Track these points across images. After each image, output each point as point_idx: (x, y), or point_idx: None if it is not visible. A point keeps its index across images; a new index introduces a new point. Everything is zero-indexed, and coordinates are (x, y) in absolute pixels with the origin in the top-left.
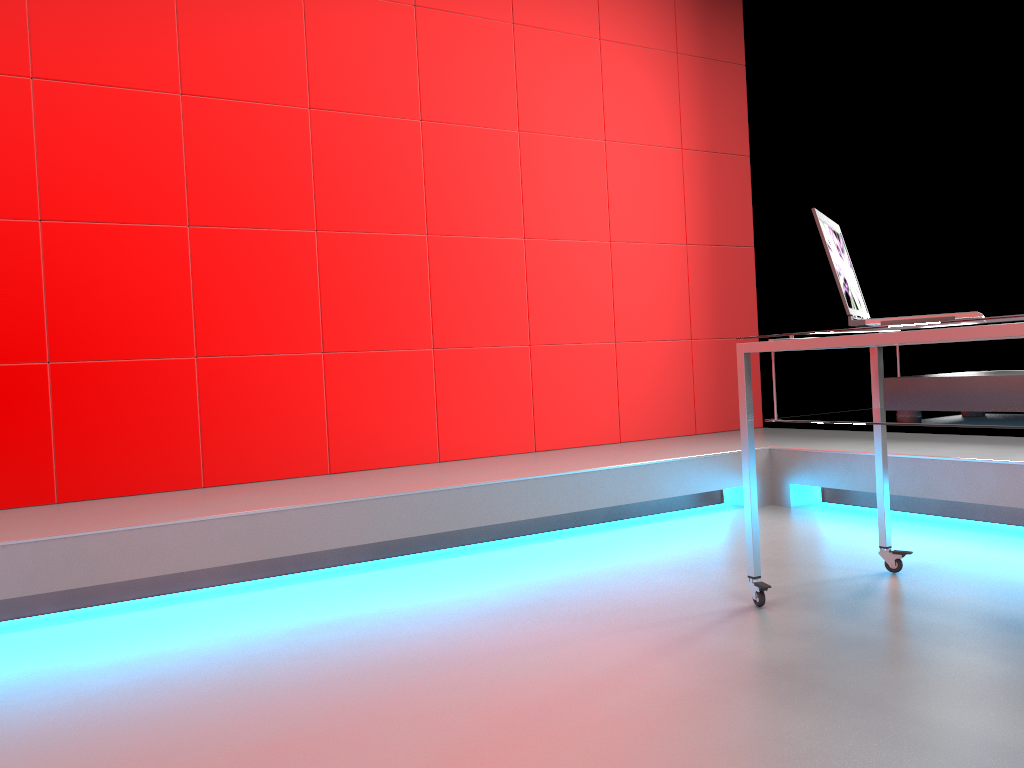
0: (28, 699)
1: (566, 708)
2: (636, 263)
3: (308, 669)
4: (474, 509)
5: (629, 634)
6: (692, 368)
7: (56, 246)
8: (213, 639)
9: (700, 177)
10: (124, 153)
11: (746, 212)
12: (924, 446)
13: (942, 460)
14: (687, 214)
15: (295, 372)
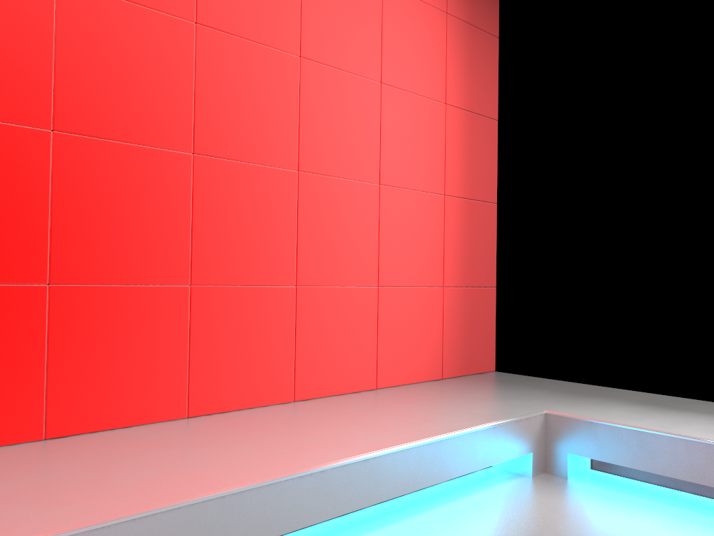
0: None
1: None
2: (401, 208)
3: None
4: (243, 522)
5: None
6: (442, 314)
7: None
8: None
9: (459, 133)
10: None
11: (493, 171)
12: (710, 423)
13: None
14: (447, 166)
15: (6, 308)
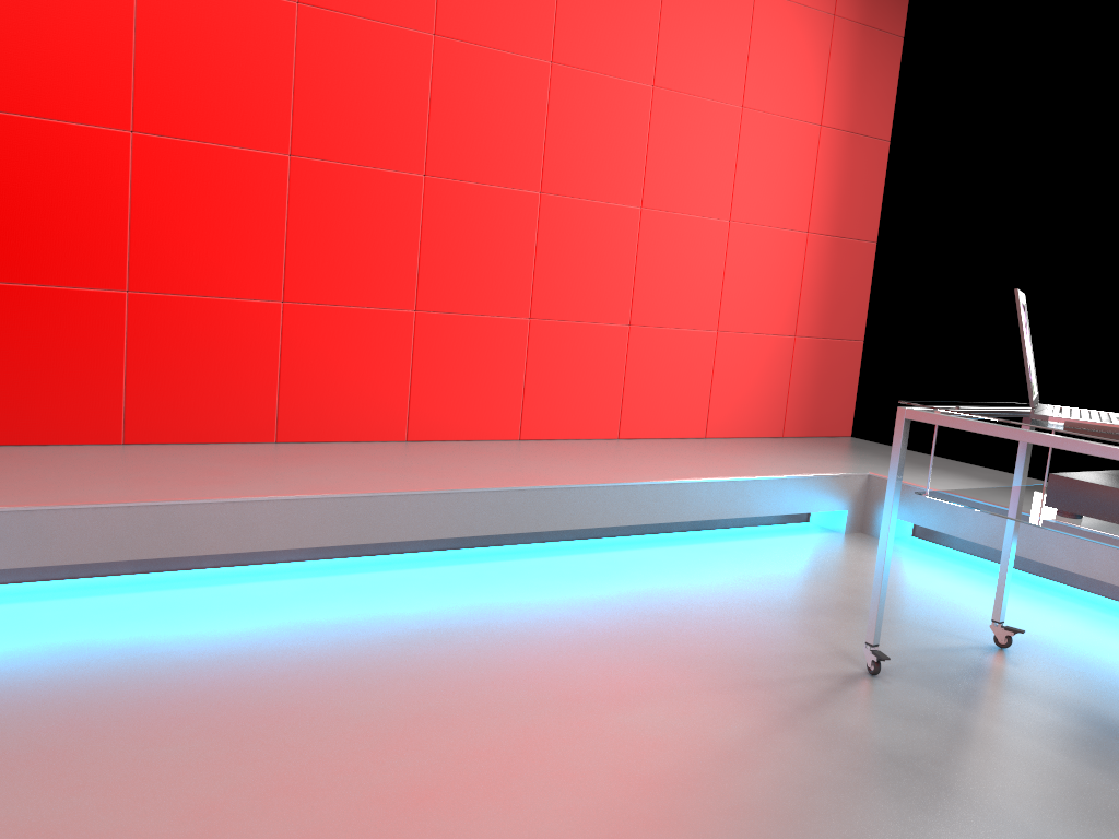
0: (142, 693)
1: (703, 784)
2: (752, 247)
3: (426, 693)
4: (568, 511)
5: (747, 693)
6: (791, 367)
7: (146, 163)
8: (314, 637)
9: (834, 159)
10: (229, 64)
11: (875, 203)
12: None
13: None
14: (814, 199)
15: (384, 329)
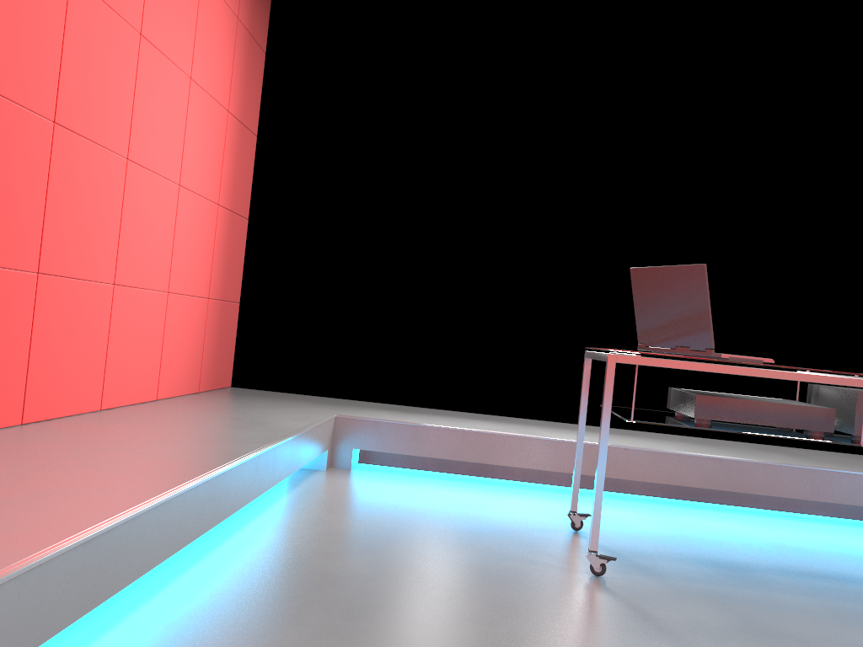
0: None
1: None
2: (191, 213)
3: None
4: (228, 497)
5: (608, 624)
6: (205, 326)
7: None
8: None
9: (233, 143)
10: None
11: (249, 186)
12: (448, 420)
13: (503, 435)
14: (223, 175)
15: None
